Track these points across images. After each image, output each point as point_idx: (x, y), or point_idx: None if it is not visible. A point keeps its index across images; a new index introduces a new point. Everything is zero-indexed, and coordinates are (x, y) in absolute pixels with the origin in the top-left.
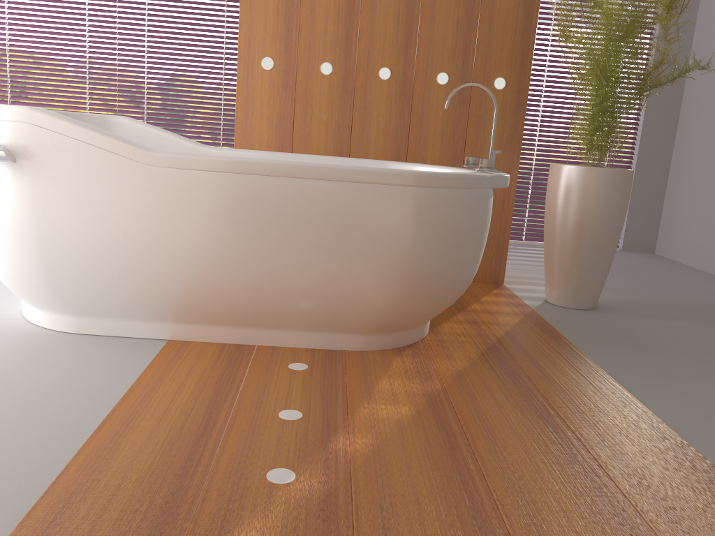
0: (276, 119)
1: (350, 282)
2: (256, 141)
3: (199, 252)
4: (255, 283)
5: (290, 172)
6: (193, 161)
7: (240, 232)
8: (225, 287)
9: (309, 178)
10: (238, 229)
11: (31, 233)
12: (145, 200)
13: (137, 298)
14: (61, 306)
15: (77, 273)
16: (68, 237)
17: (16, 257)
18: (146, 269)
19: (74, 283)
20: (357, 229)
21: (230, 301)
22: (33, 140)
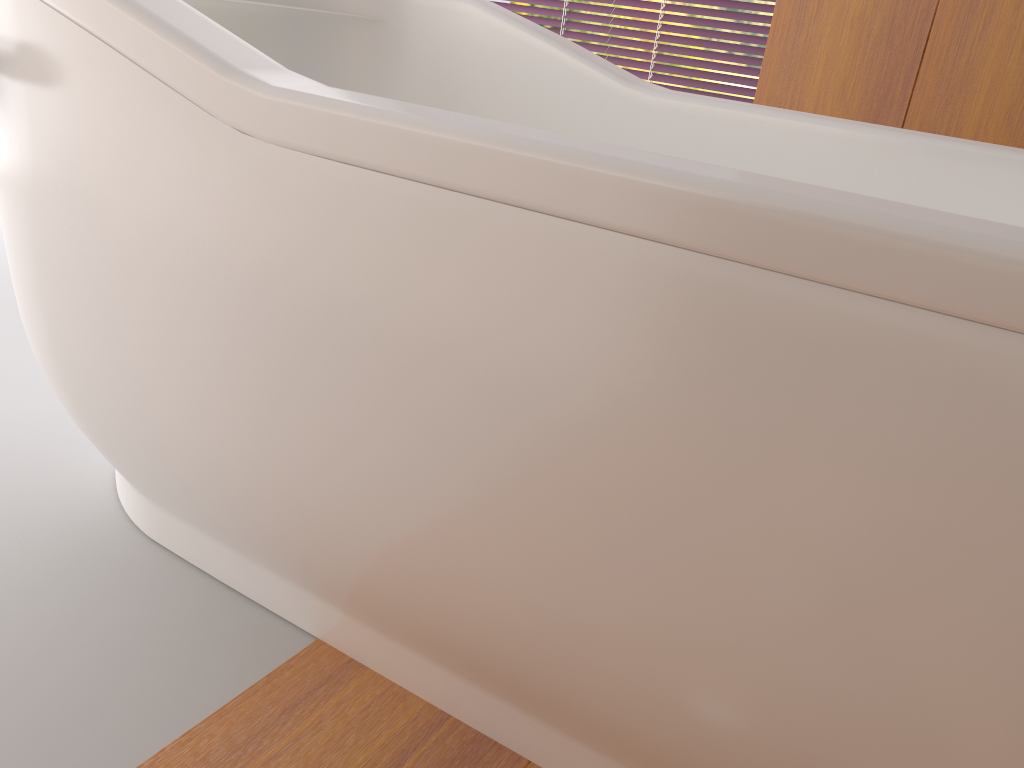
0: (879, 26)
1: (878, 754)
2: (813, 83)
3: (359, 452)
4: (516, 606)
5: (692, 228)
6: (353, 133)
7: (479, 423)
8: (431, 580)
9: (777, 268)
10: (473, 411)
11: (32, 283)
12: (229, 249)
13: (236, 516)
14: (116, 468)
15: (114, 411)
16: (88, 313)
17: (27, 332)
18: (238, 453)
19: (115, 431)
20: (967, 563)
21: (447, 620)
22: (13, 28)
